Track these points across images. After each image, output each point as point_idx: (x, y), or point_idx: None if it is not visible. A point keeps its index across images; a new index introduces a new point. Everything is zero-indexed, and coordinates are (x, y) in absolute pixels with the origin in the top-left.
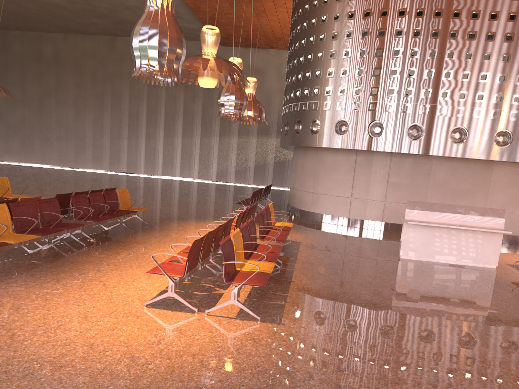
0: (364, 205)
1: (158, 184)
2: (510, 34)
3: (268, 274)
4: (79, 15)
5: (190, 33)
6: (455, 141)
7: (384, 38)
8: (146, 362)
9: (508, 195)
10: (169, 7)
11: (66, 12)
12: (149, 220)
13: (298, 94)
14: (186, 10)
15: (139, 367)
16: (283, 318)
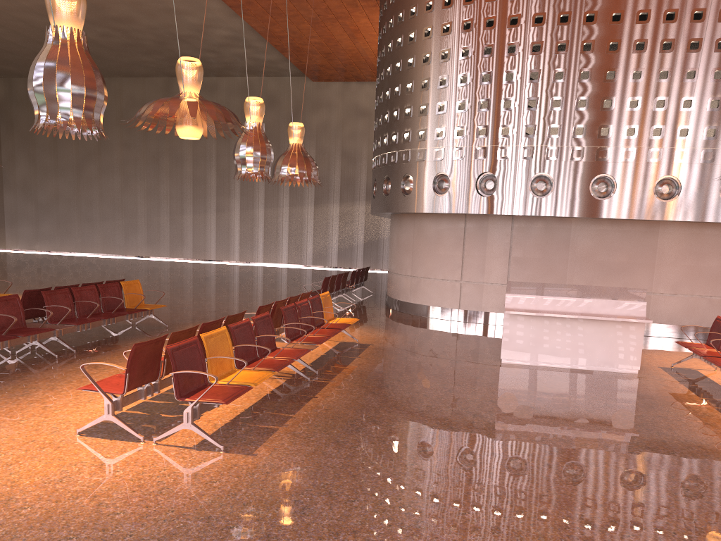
0: (479, 291)
1: (226, 272)
2: (668, 40)
3: (249, 387)
4: (119, 52)
5: (269, 66)
6: (599, 195)
7: (491, 58)
8: (22, 507)
9: (683, 269)
10: (75, 37)
11: (102, 49)
12: (174, 321)
13: (385, 141)
14: (256, 36)
15: (7, 512)
16: (260, 447)
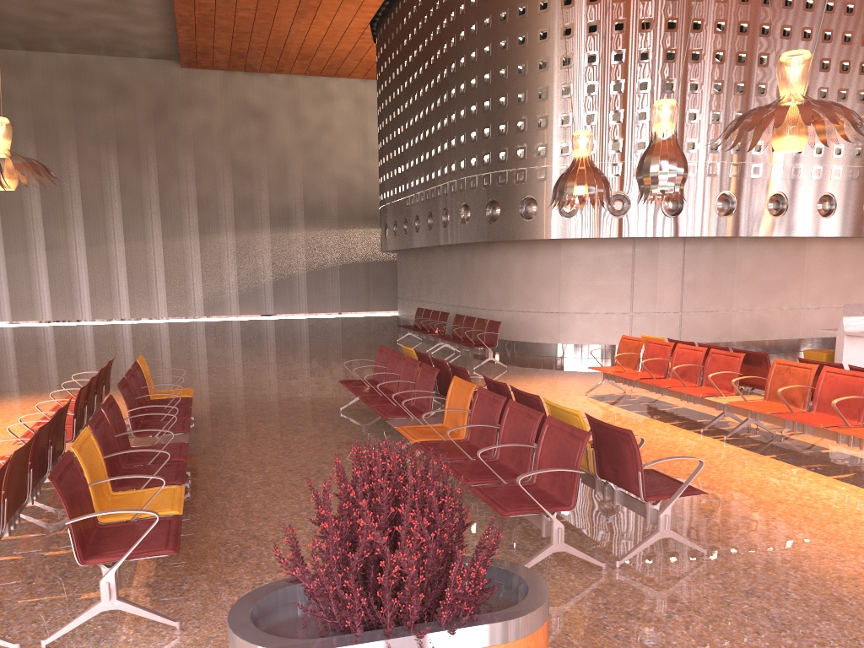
0: (651, 323)
1: (143, 335)
2: (825, 60)
3: None
4: None
5: (128, 42)
6: (773, 213)
7: (674, 64)
8: None
9: (824, 283)
10: None
11: None
12: None
13: (523, 154)
14: None
15: None
16: None
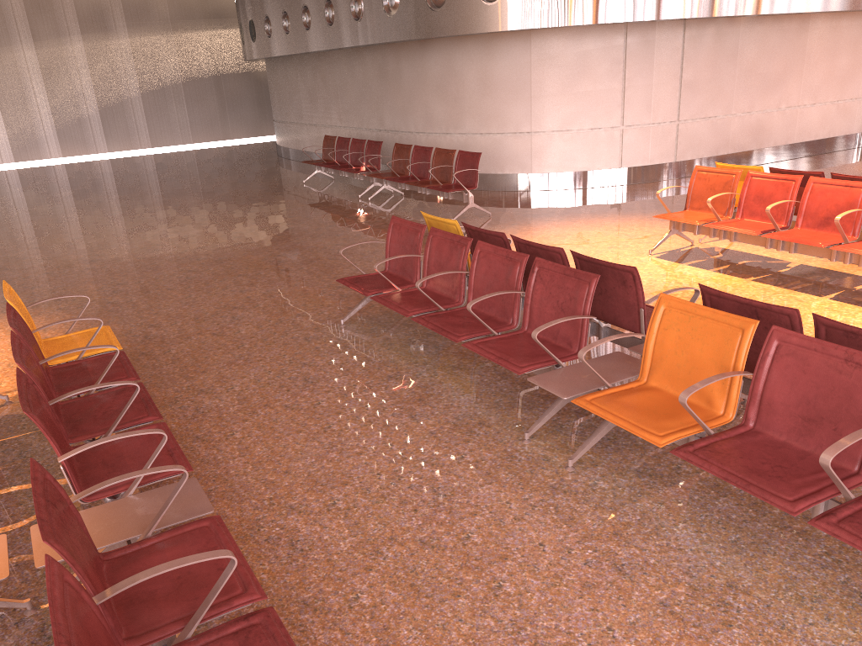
0: (645, 138)
1: None
2: None
3: None
4: None
5: None
6: None
7: None
8: None
9: (822, 73)
10: None
11: None
12: None
13: None
14: None
15: None
16: None
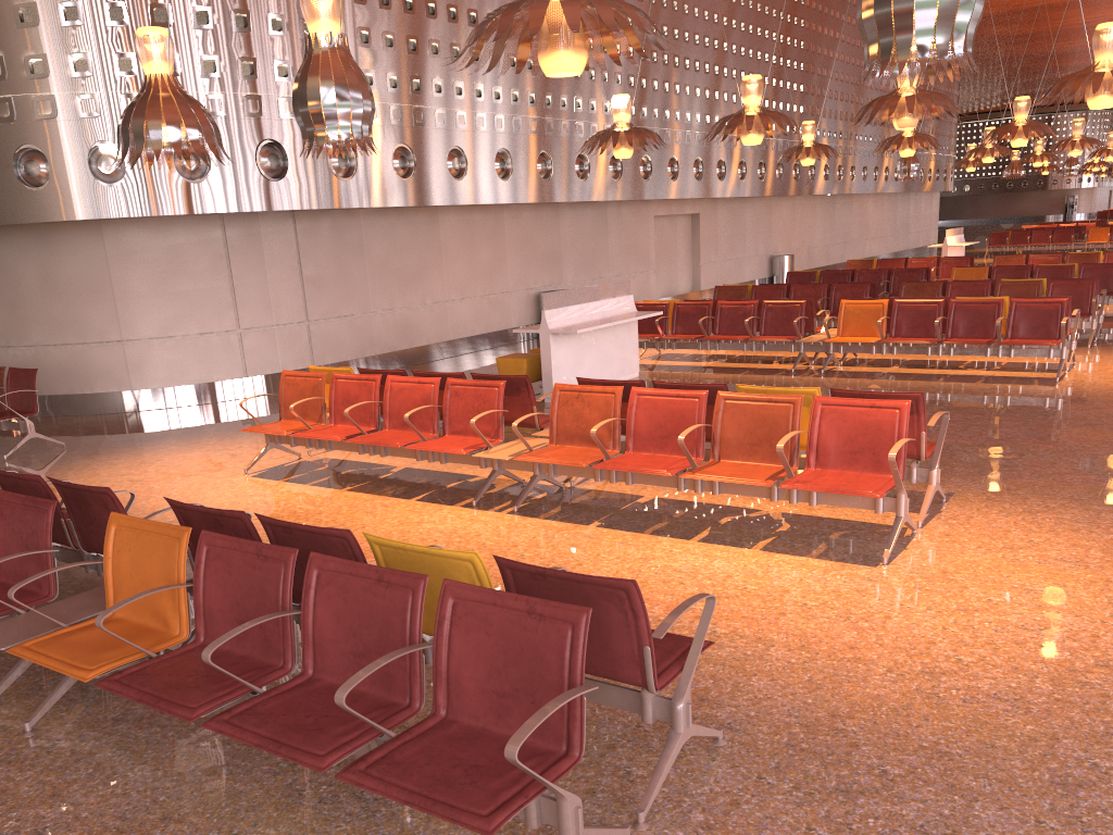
0: (270, 341)
1: None
2: None
3: None
4: None
5: None
6: (401, 174)
7: None
8: None
9: (465, 266)
10: None
11: None
12: None
13: (0, 70)
14: None
15: None
16: (923, 491)
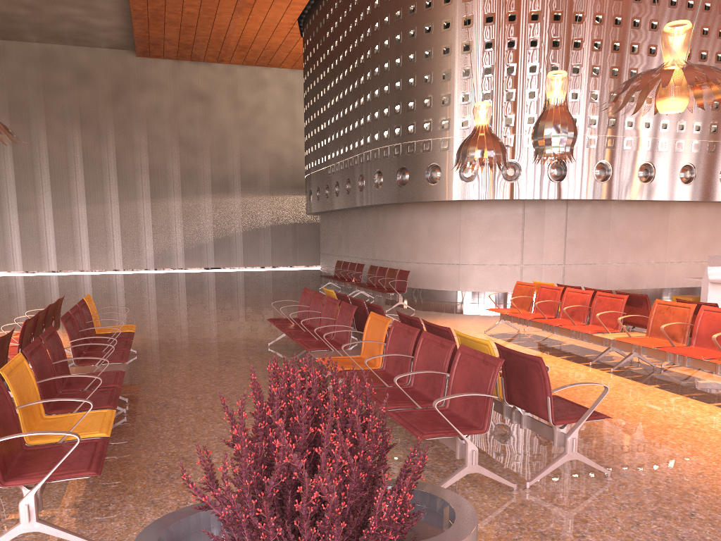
0: (538, 273)
1: (100, 283)
2: None
3: None
4: None
5: (91, 34)
6: (642, 180)
7: (559, 51)
8: None
9: (685, 241)
10: None
11: None
12: None
13: (429, 127)
14: None
15: None
16: None
